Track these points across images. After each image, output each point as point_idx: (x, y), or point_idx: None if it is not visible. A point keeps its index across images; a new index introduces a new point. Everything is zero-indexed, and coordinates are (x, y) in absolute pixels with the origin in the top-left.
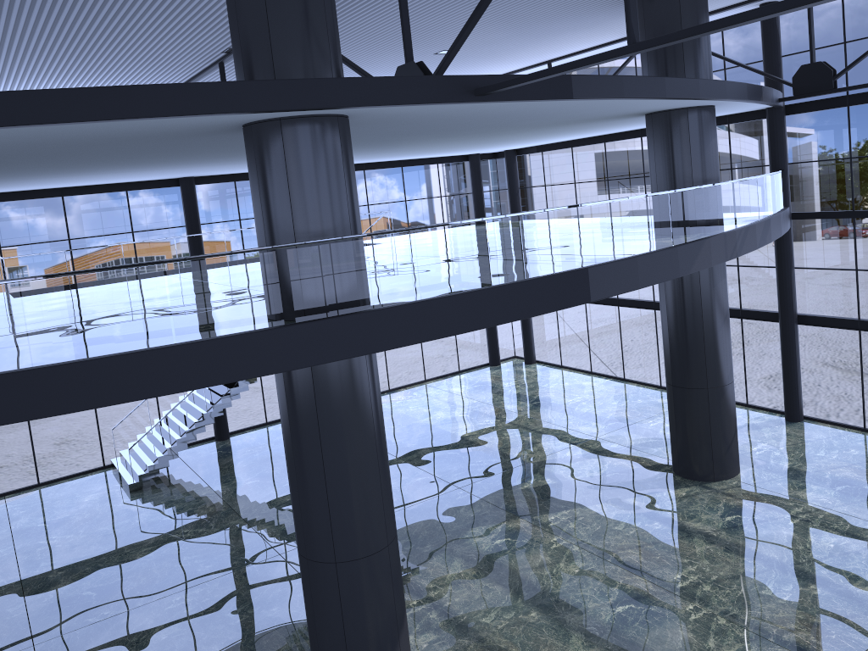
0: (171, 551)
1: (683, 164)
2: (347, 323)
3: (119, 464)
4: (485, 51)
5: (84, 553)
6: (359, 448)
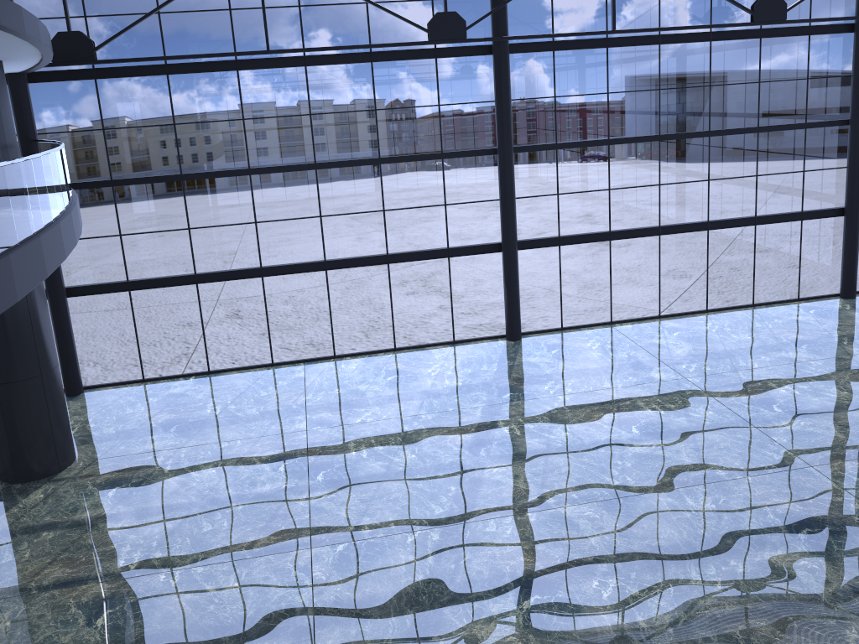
0: None
1: None
2: None
3: None
4: None
5: None
6: None
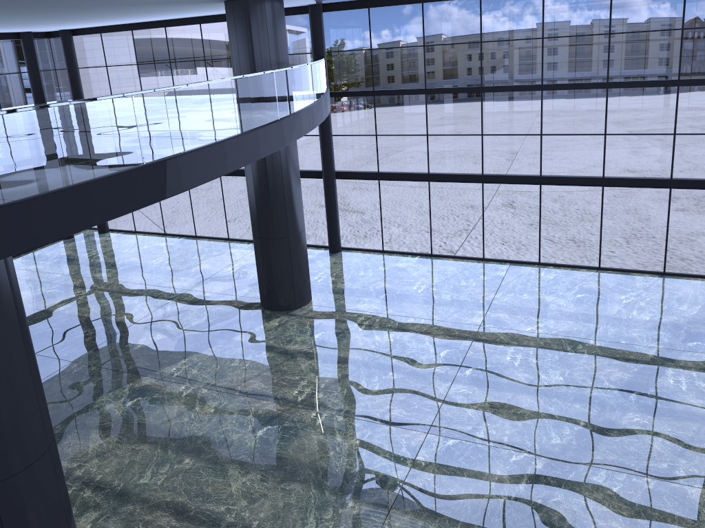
0: None
1: (262, 47)
2: None
3: None
4: None
5: None
6: (7, 356)
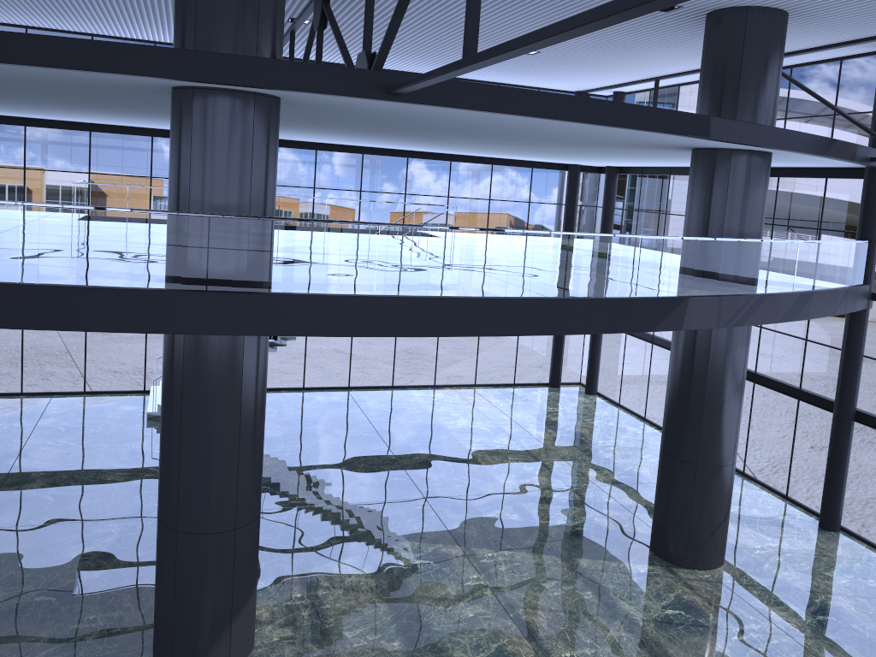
0: (138, 481)
1: (716, 211)
2: (196, 299)
3: (154, 391)
4: (572, 56)
5: (72, 462)
6: (218, 427)
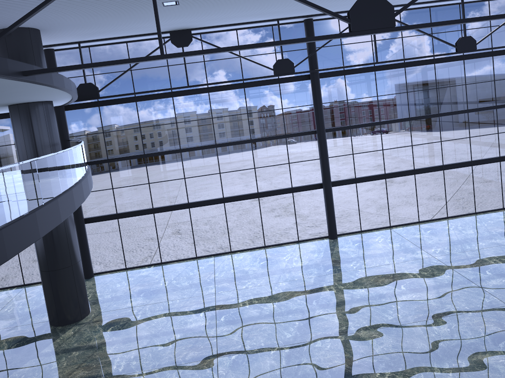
0: None
1: (43, 134)
2: None
3: None
4: None
5: None
6: None
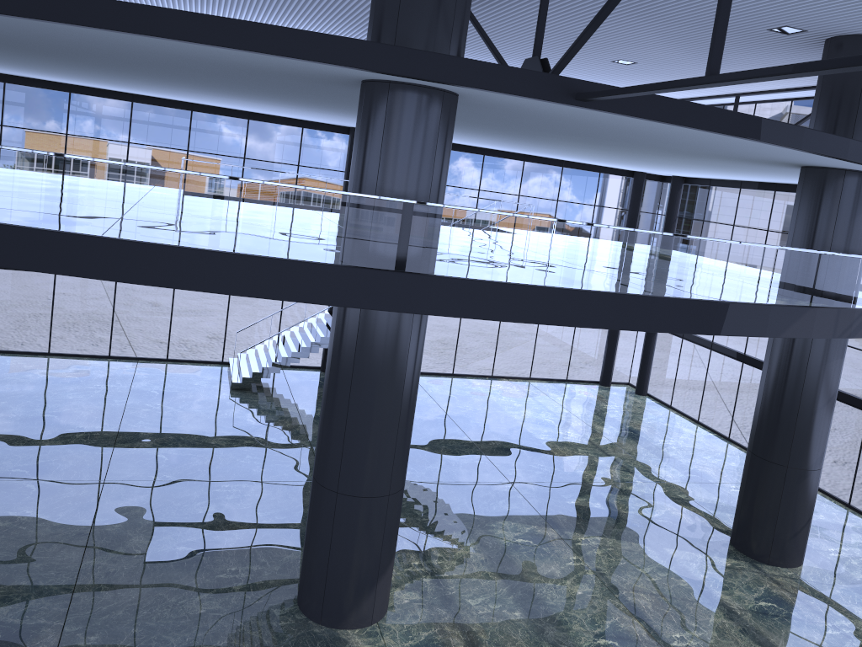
0: (240, 447)
1: (825, 227)
2: (392, 279)
3: (233, 363)
4: (665, 69)
5: (174, 424)
6: (384, 398)
